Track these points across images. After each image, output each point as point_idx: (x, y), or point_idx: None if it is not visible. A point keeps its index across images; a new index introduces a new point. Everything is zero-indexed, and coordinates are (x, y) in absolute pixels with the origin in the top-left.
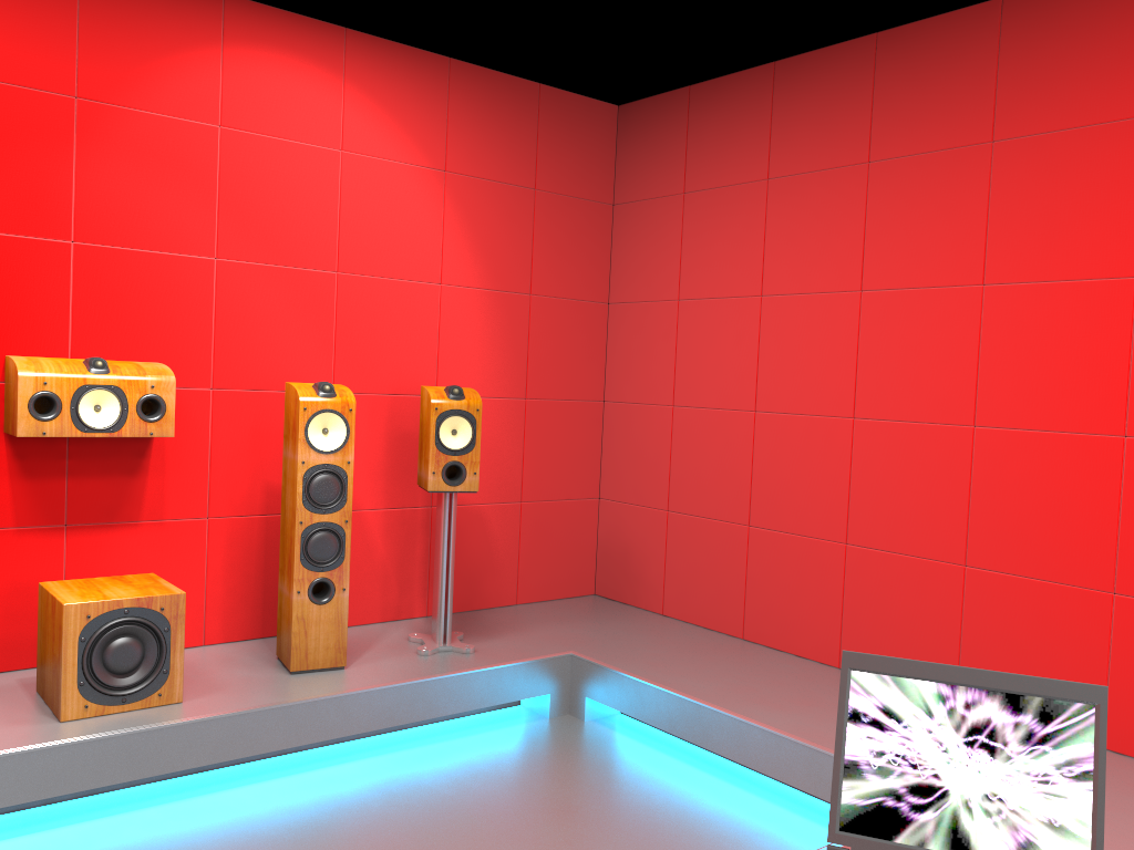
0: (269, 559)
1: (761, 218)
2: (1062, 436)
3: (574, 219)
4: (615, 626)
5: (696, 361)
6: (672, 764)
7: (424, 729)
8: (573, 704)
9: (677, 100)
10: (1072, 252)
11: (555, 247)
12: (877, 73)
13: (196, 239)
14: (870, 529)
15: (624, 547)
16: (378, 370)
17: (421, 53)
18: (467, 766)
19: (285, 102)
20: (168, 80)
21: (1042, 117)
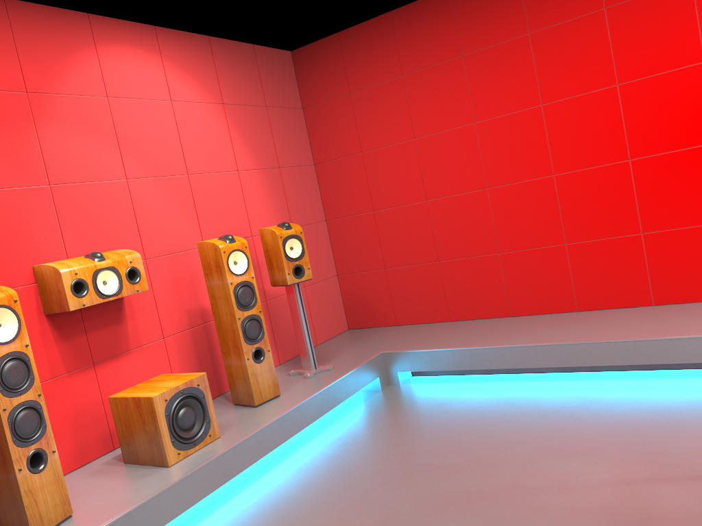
0: (199, 354)
1: (404, 97)
2: (599, 168)
3: (287, 120)
4: (382, 337)
5: (382, 183)
6: (465, 384)
7: (327, 416)
8: (389, 379)
9: (331, 41)
10: (583, 79)
11: (283, 138)
12: (455, 8)
13: (113, 169)
14: (510, 241)
15: (361, 297)
16: (221, 228)
17: (194, 35)
18: (372, 420)
19: (136, 76)
20: (73, 72)
21: (552, 17)
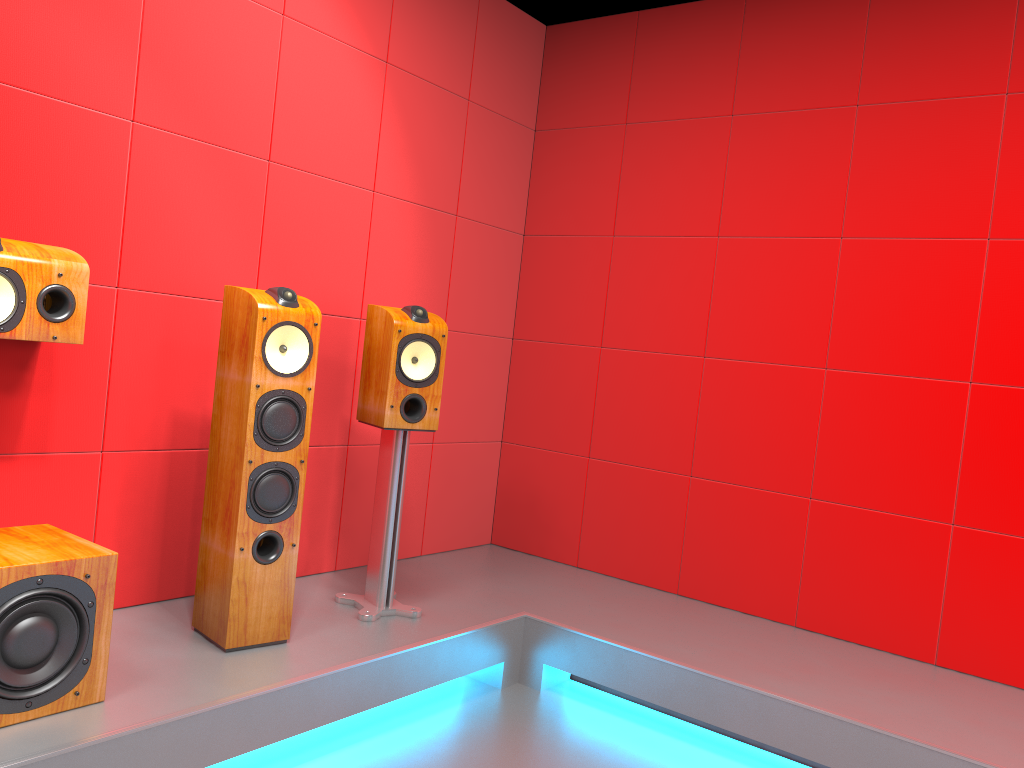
0: (171, 504)
1: (721, 156)
2: None
3: (500, 140)
4: (542, 581)
5: (632, 301)
6: (666, 741)
7: (372, 711)
8: (524, 672)
9: (622, 25)
10: None
11: (482, 167)
12: (872, 14)
13: (110, 92)
14: (840, 484)
15: (531, 494)
16: (304, 283)
17: None
18: (451, 759)
19: None
20: None
21: None
